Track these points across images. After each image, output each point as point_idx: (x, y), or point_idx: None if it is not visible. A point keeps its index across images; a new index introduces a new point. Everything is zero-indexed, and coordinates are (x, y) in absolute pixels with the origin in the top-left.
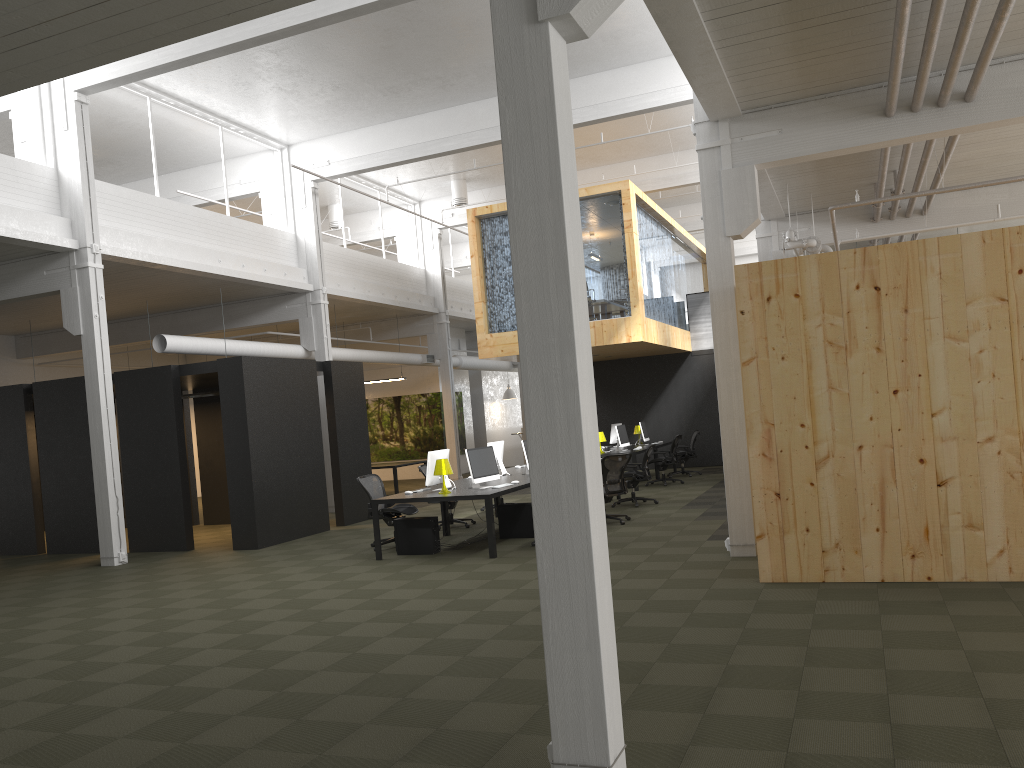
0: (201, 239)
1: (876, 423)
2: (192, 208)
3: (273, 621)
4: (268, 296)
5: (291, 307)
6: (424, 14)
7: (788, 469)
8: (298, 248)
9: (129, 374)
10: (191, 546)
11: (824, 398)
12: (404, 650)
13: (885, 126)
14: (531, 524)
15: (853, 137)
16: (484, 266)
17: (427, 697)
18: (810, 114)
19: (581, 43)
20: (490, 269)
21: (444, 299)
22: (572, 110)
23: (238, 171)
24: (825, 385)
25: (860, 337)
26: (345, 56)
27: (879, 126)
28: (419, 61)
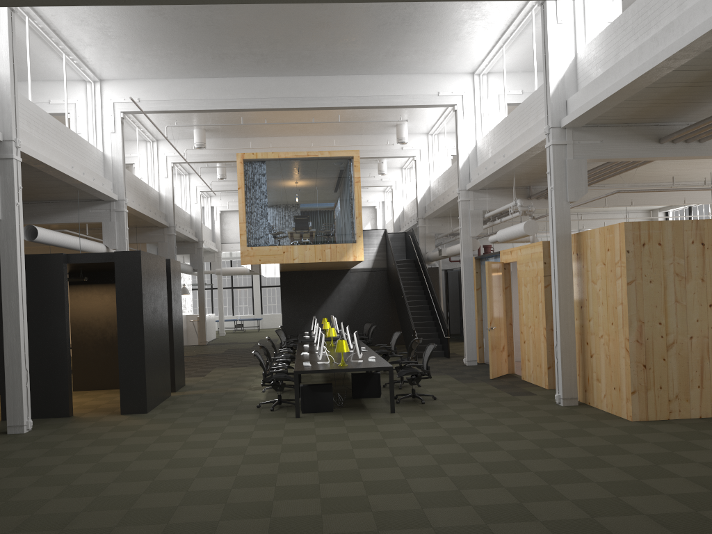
0: (57, 146)
1: (700, 323)
2: (53, 119)
3: (357, 469)
4: (72, 200)
5: (95, 211)
6: (298, 9)
7: (651, 350)
8: (105, 164)
9: None
10: (71, 412)
11: (672, 307)
12: (537, 482)
13: (659, 148)
14: (378, 387)
15: (642, 152)
16: (246, 196)
17: (659, 512)
18: (619, 134)
19: (371, 53)
20: (251, 199)
21: (174, 216)
22: (342, 97)
23: (72, 94)
24: (673, 299)
25: (693, 272)
26: (214, 23)
27: (655, 148)
28: (261, 40)
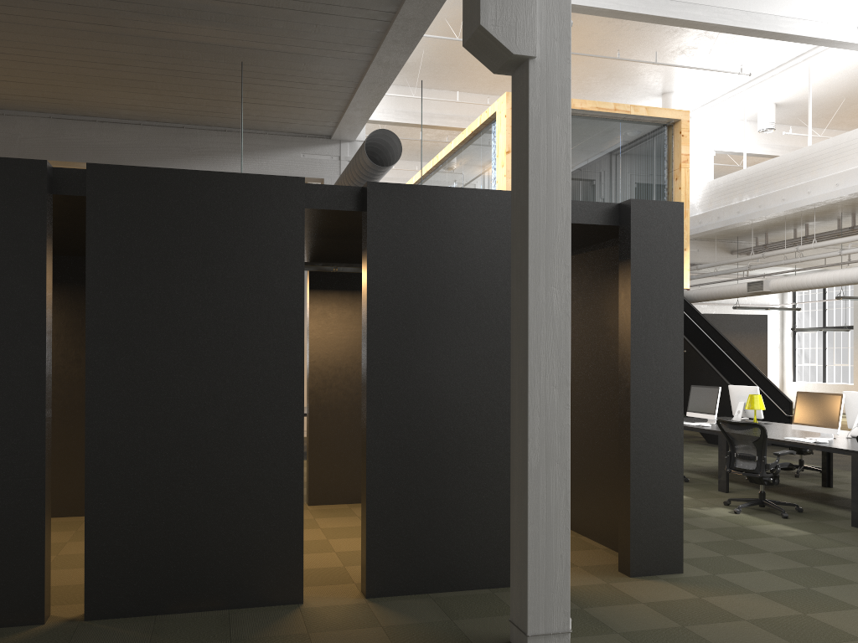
0: None
1: None
2: None
3: None
4: (269, 132)
5: (311, 158)
6: None
7: None
8: None
9: (412, 193)
10: None
11: None
12: None
13: None
14: None
15: None
16: None
17: None
18: None
19: None
20: None
21: None
22: (725, 8)
23: None
24: None
25: None
26: None
27: None
28: None
